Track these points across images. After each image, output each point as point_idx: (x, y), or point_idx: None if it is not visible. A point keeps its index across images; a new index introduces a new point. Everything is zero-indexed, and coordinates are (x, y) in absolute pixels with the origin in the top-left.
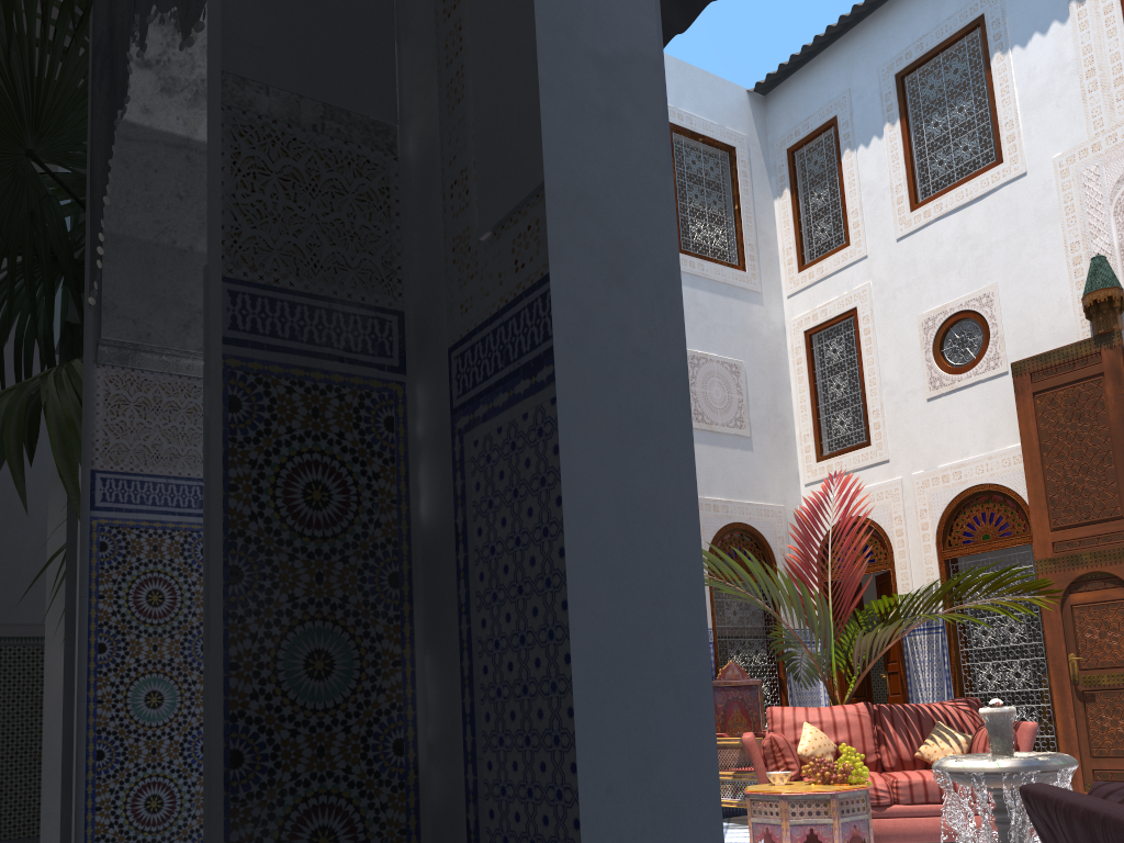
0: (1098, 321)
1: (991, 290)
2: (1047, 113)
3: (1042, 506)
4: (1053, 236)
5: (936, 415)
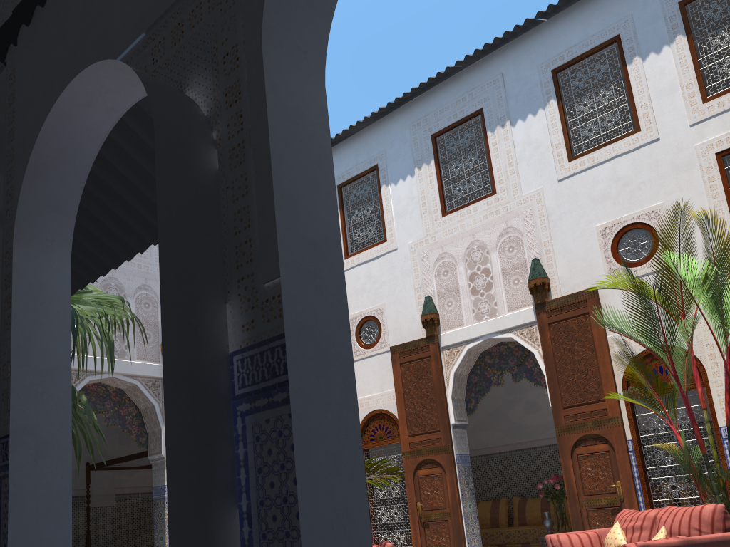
0: (427, 329)
1: (382, 306)
2: (406, 220)
3: (404, 423)
4: (409, 283)
5: (357, 370)
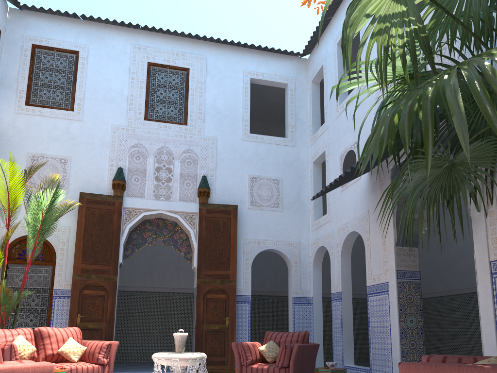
0: None
1: None
2: None
3: None
4: None
5: None
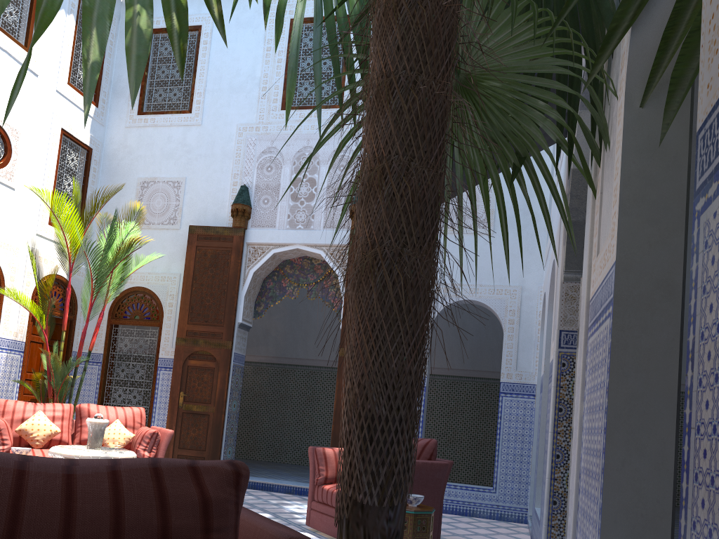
0: None
1: None
2: None
3: None
4: None
5: None
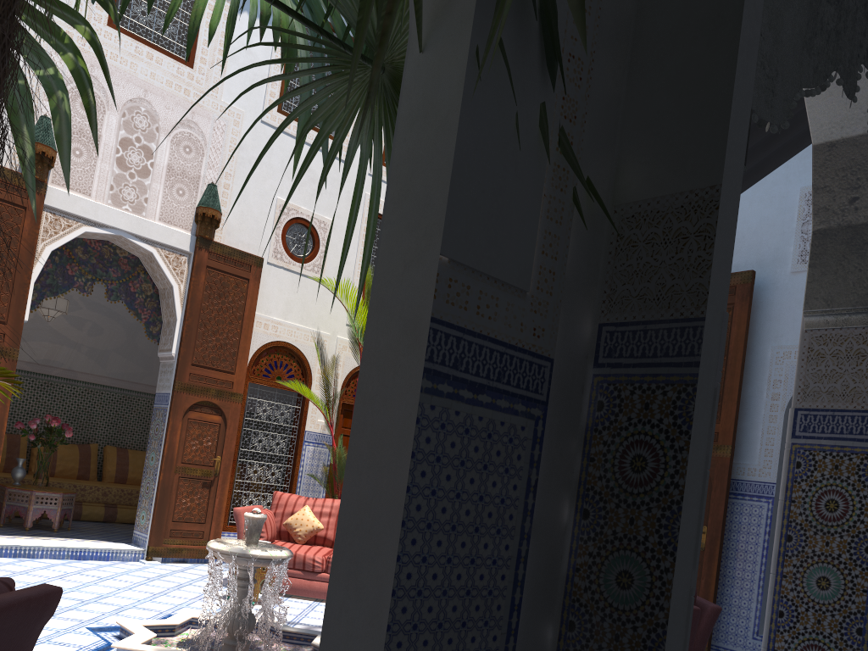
0: (37, 167)
1: None
2: None
3: None
4: None
5: None
